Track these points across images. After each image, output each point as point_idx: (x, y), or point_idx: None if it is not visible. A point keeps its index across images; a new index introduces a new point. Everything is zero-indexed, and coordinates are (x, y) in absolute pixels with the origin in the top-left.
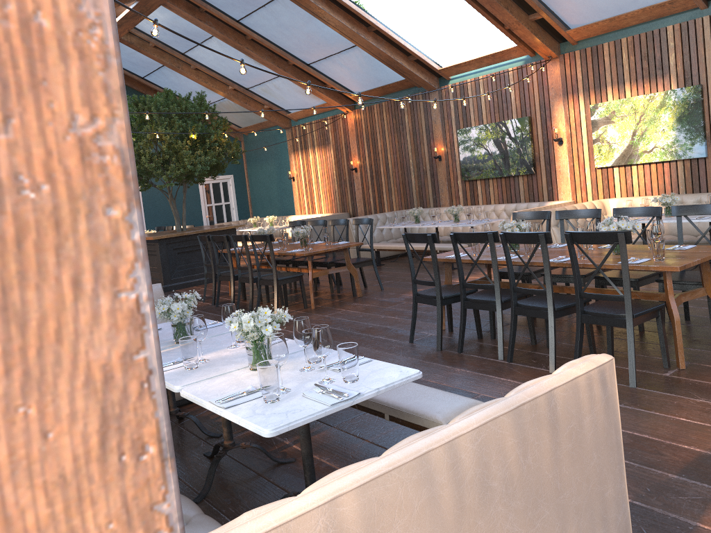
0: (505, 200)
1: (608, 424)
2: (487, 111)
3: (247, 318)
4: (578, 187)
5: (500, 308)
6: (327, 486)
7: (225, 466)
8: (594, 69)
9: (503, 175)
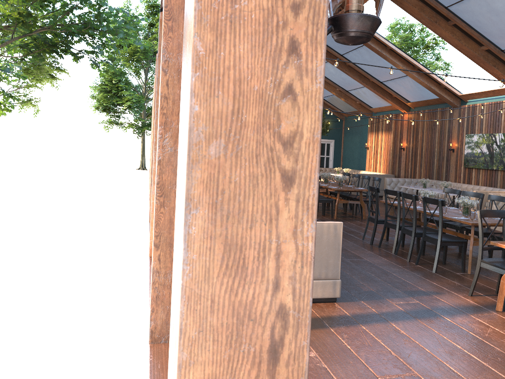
0: (488, 184)
1: (335, 241)
2: (485, 125)
3: None
4: None
5: (397, 229)
6: None
7: None
8: None
9: (488, 168)
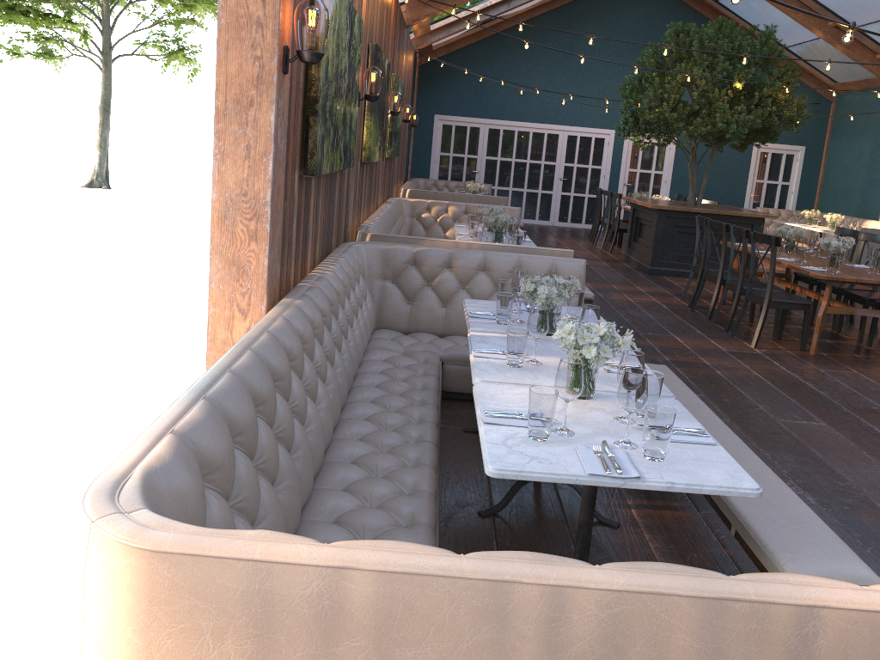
0: None
1: None
2: None
3: (569, 328)
4: None
5: None
6: (351, 550)
7: (541, 493)
8: None
9: None
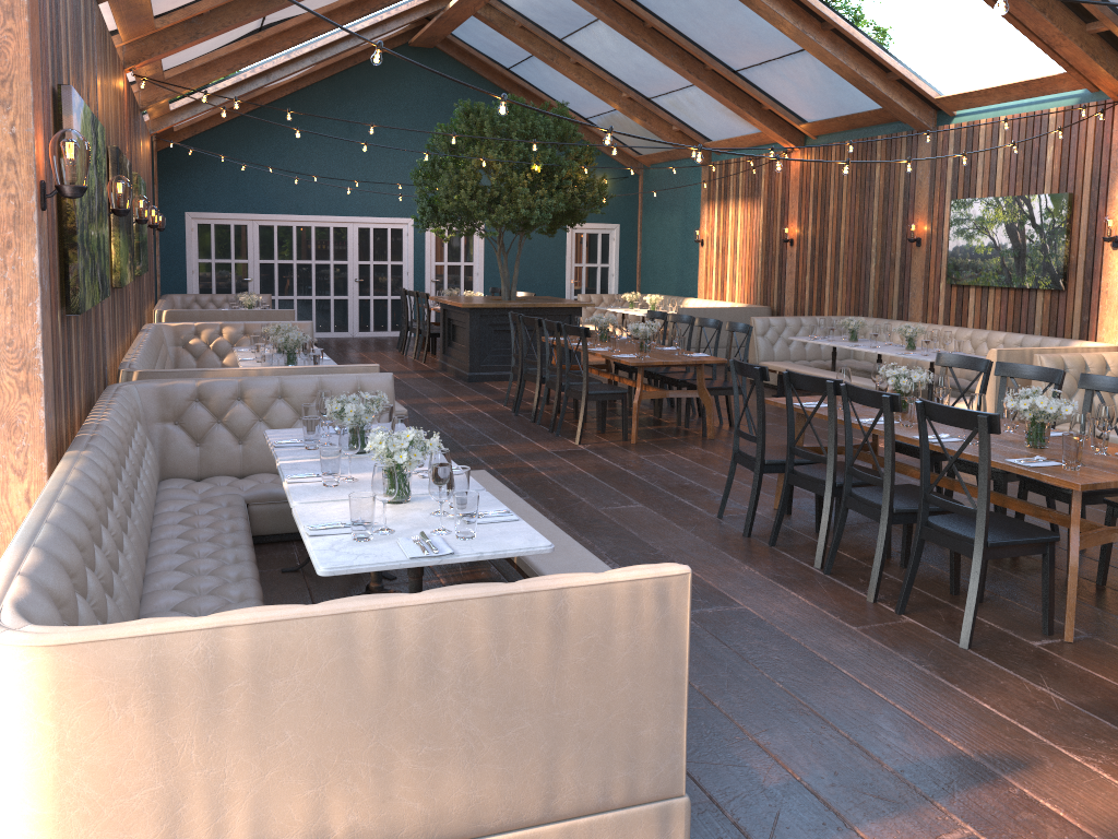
0: (1010, 327)
1: (662, 650)
2: (1003, 175)
3: (380, 438)
4: None
5: (830, 493)
6: (225, 615)
7: None
8: None
9: (1012, 286)
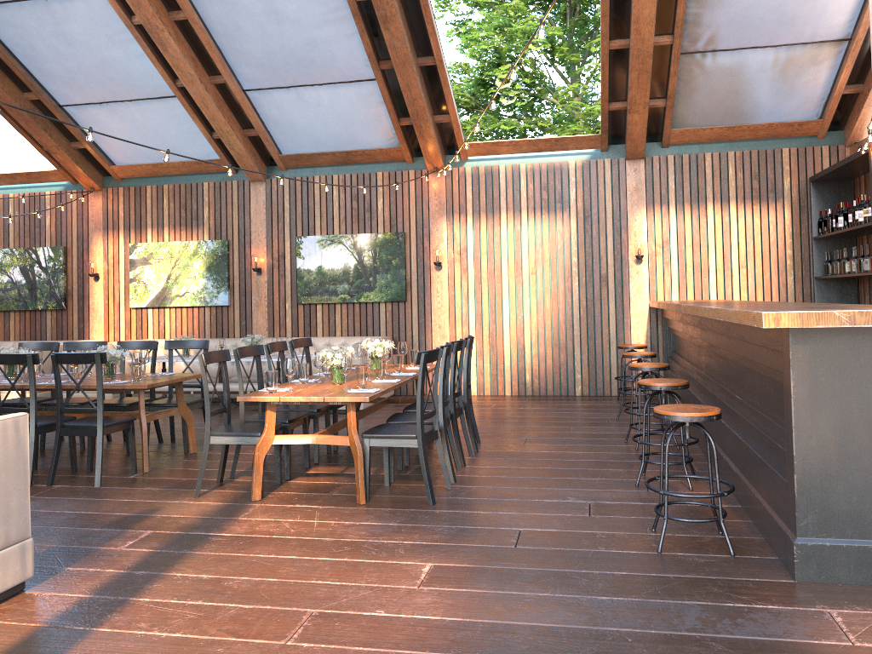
0: (29, 337)
1: (18, 457)
2: (15, 234)
3: None
4: (111, 326)
5: None
6: None
7: None
8: (137, 208)
9: (29, 308)
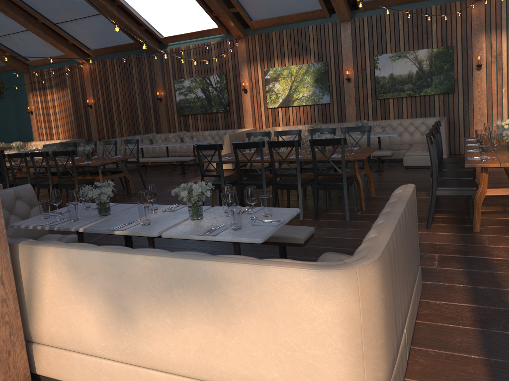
0: (209, 128)
1: (416, 214)
2: (196, 69)
3: (196, 187)
4: (257, 119)
5: (265, 187)
6: (383, 231)
7: None
8: (267, 47)
9: (208, 112)
